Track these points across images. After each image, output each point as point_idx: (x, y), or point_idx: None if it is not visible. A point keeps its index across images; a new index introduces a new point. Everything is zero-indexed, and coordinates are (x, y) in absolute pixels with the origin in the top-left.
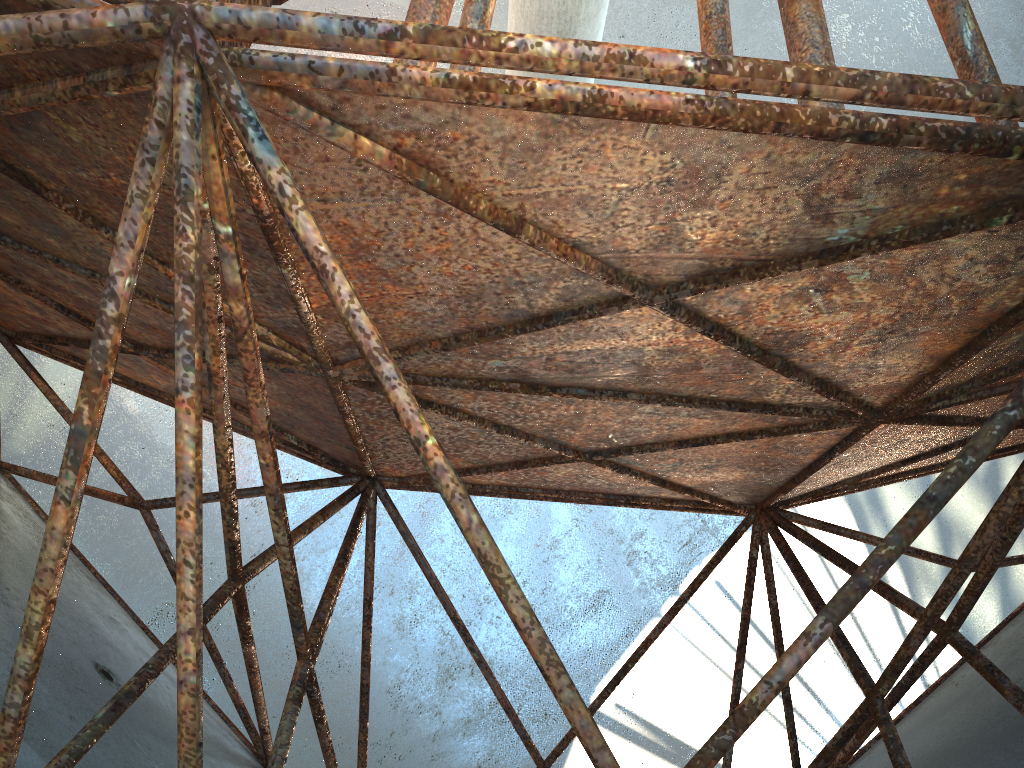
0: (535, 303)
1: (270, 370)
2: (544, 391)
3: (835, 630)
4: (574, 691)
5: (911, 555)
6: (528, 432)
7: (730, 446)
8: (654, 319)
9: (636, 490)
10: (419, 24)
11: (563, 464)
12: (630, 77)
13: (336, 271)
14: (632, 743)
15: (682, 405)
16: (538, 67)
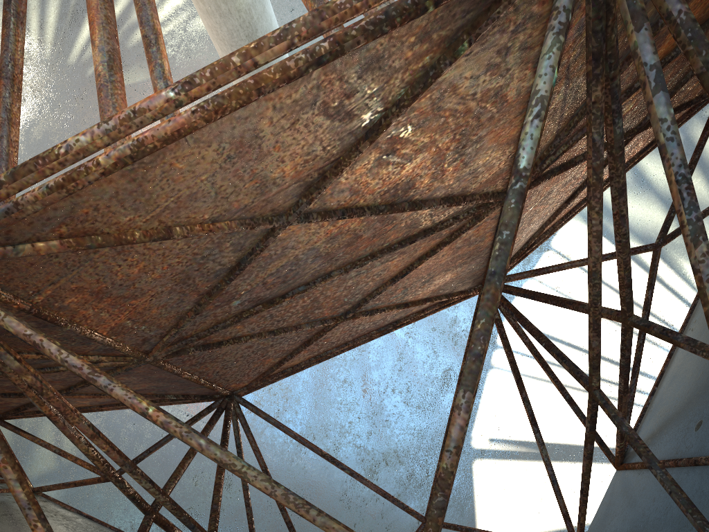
0: (224, 261)
1: (120, 373)
2: (278, 301)
3: (554, 351)
4: (324, 516)
5: (610, 259)
6: (294, 324)
7: (428, 263)
8: (303, 228)
9: (394, 317)
10: (7, 172)
11: (334, 328)
12: (143, 124)
13: (43, 341)
14: (513, 460)
15: (370, 261)
16: (86, 153)
